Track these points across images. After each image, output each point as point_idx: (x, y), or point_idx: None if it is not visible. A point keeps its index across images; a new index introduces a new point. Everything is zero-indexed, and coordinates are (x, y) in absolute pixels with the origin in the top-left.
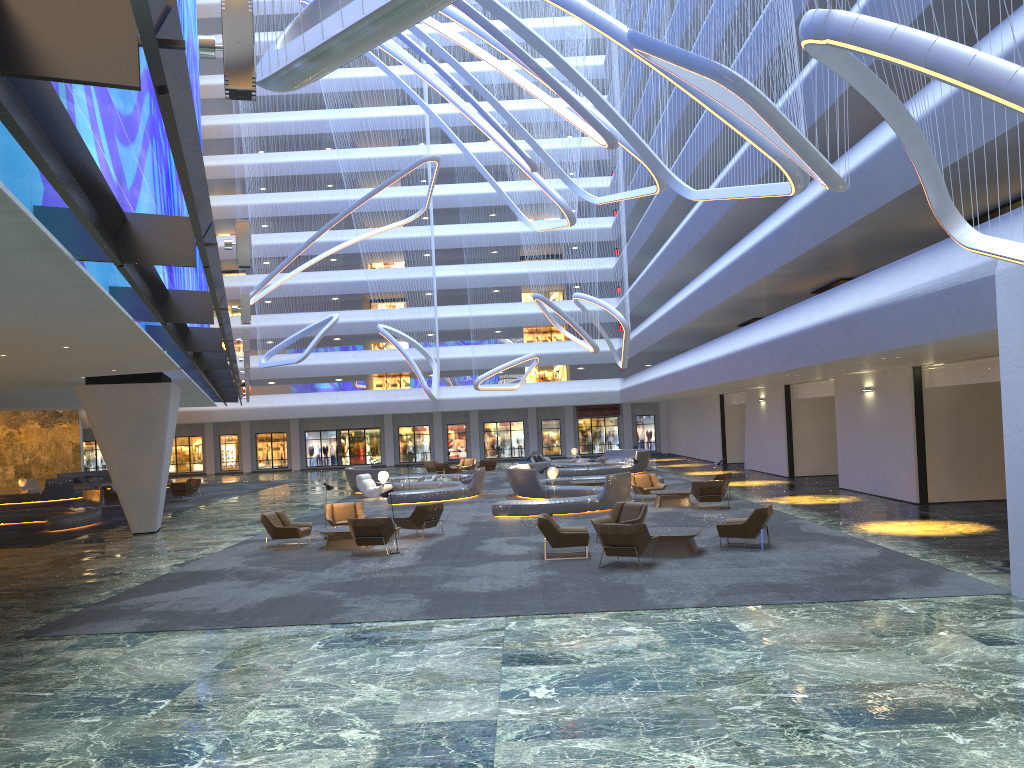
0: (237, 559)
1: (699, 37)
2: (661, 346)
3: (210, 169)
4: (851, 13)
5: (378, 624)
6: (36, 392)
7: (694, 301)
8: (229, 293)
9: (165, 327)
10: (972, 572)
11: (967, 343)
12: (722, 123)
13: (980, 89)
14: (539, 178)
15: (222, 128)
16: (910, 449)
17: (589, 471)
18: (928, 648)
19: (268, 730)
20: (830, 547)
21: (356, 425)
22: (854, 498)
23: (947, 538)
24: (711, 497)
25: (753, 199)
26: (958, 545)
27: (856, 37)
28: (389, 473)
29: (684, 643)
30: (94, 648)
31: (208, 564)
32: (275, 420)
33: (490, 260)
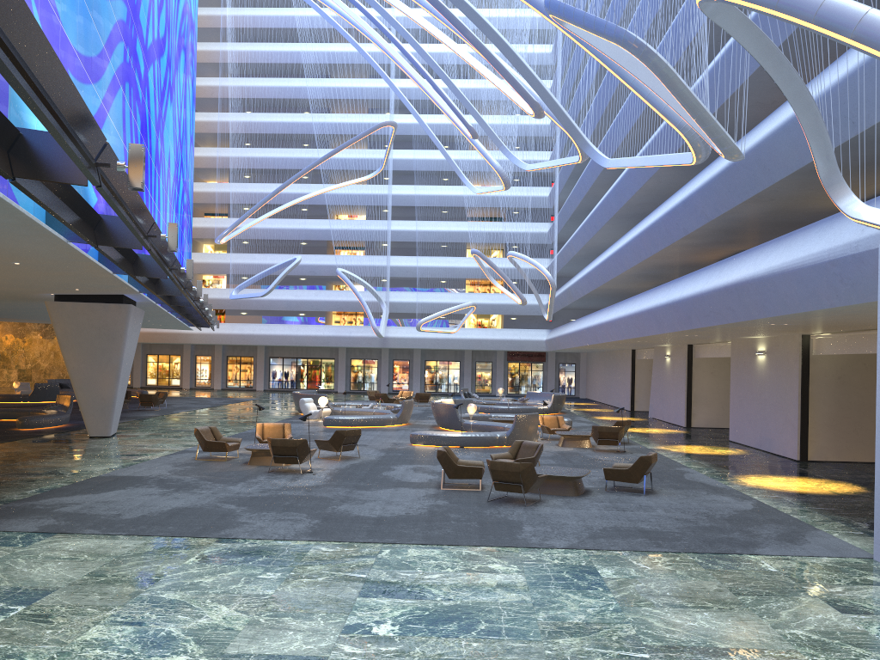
0: (166, 467)
1: (630, 26)
2: (585, 303)
3: (202, 124)
4: None
5: (261, 542)
6: (18, 305)
7: (611, 264)
8: (211, 233)
9: (98, 249)
10: (838, 533)
11: (850, 314)
12: (637, 98)
13: (870, 47)
14: (480, 145)
15: (215, 89)
16: (794, 410)
17: (509, 409)
18: (782, 611)
19: (99, 649)
20: (708, 497)
21: (314, 355)
22: (740, 451)
23: (820, 496)
24: (609, 441)
25: (669, 174)
26: (829, 504)
27: None
28: (337, 399)
29: (542, 586)
30: None
31: (138, 470)
32: (244, 346)
33: (440, 218)
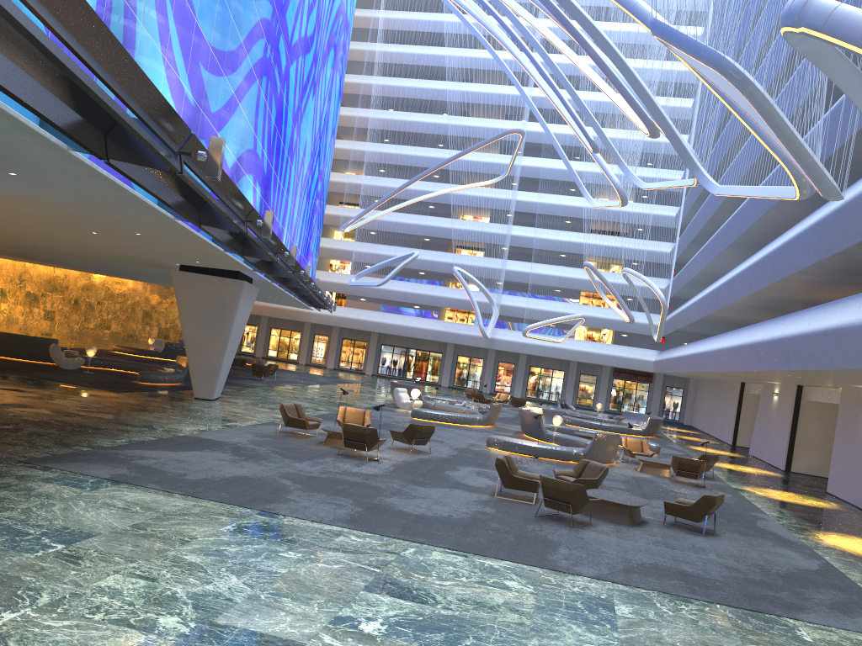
0: (247, 436)
1: (771, 49)
2: (700, 329)
3: (346, 118)
4: (832, 1)
5: (298, 521)
6: (153, 271)
7: (722, 292)
8: (342, 221)
9: (201, 229)
10: None
11: None
12: None
13: None
14: (601, 160)
15: (362, 86)
16: None
17: (601, 426)
18: None
19: (107, 597)
20: (772, 549)
21: (423, 347)
22: (834, 505)
23: None
24: (688, 474)
25: (794, 206)
26: None
27: (831, 26)
28: (437, 392)
29: (549, 612)
30: (61, 484)
31: (221, 435)
32: (360, 330)
33: (563, 228)
